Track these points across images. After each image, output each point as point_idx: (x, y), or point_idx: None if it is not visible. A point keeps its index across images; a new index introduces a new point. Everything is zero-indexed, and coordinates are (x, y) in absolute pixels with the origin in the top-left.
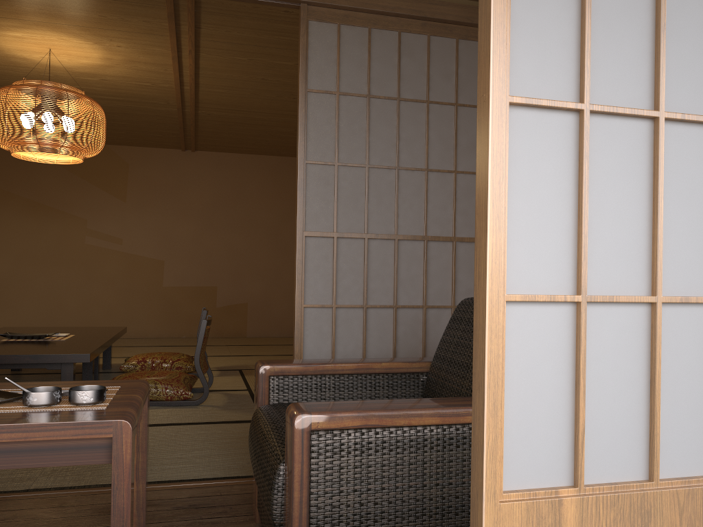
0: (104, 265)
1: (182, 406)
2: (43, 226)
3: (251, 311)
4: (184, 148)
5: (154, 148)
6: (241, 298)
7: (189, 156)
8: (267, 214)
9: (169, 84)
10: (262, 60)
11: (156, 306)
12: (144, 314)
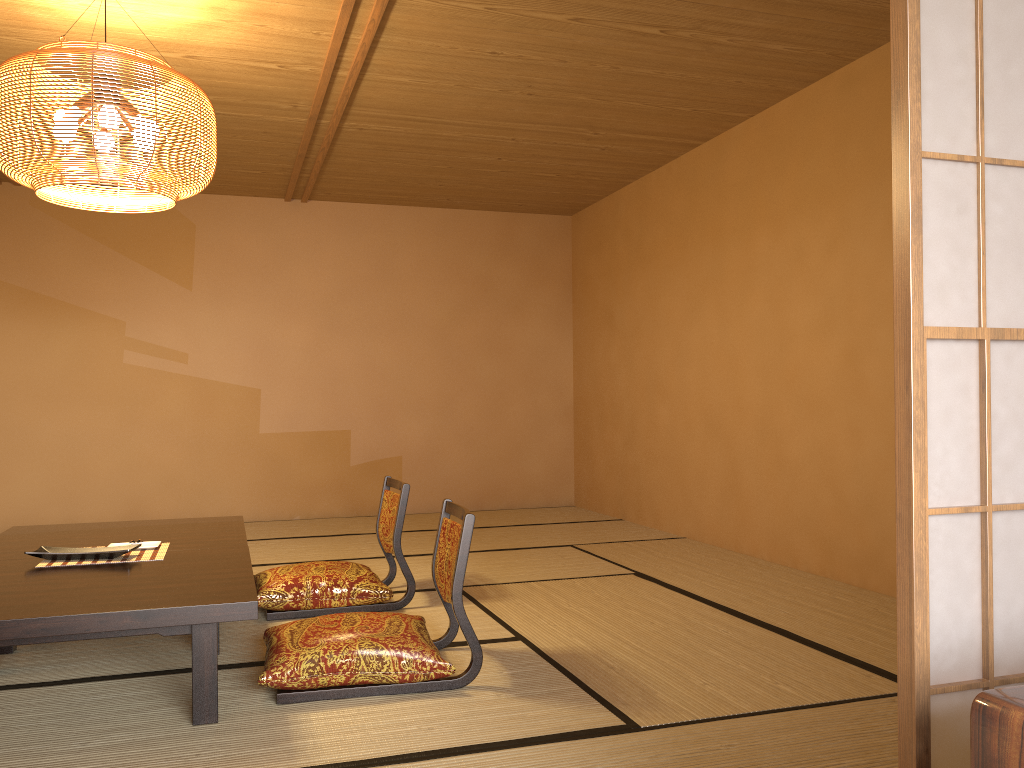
0: (158, 399)
1: (433, 692)
2: (49, 335)
3: (408, 470)
4: (291, 196)
5: (237, 197)
6: (392, 449)
7: (298, 209)
8: (430, 306)
9: (313, 66)
10: (511, 11)
11: (248, 467)
12: (229, 482)
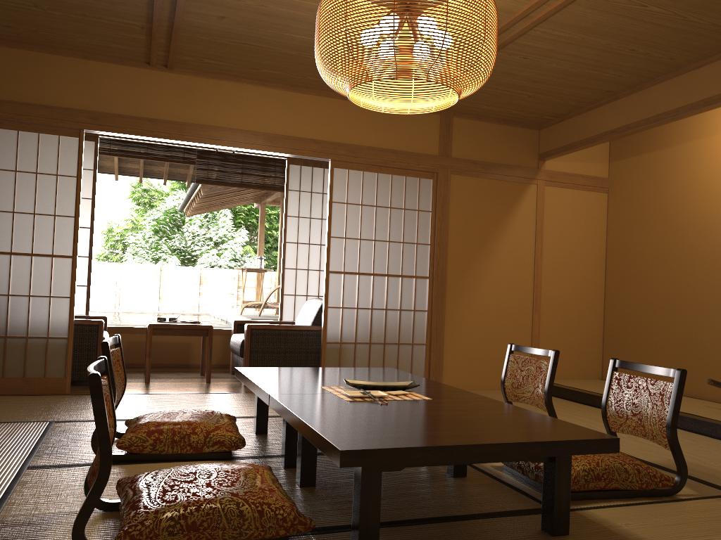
0: None
1: None
2: None
3: None
4: None
5: None
6: None
7: None
8: None
9: None
10: None
11: None
12: None
